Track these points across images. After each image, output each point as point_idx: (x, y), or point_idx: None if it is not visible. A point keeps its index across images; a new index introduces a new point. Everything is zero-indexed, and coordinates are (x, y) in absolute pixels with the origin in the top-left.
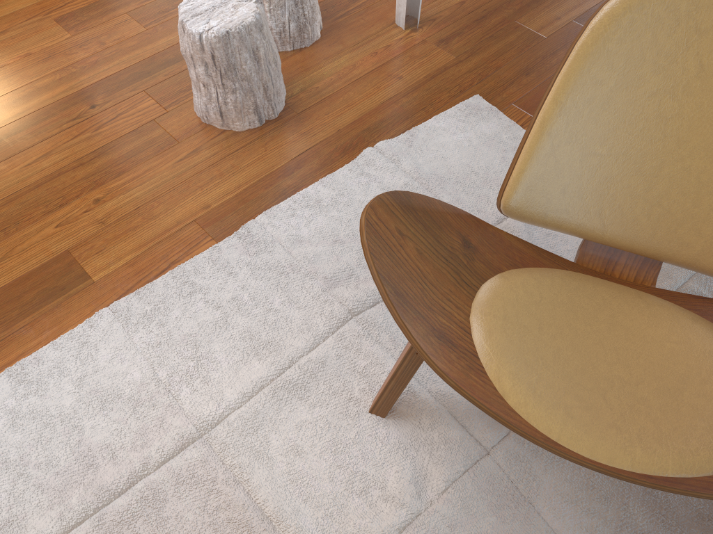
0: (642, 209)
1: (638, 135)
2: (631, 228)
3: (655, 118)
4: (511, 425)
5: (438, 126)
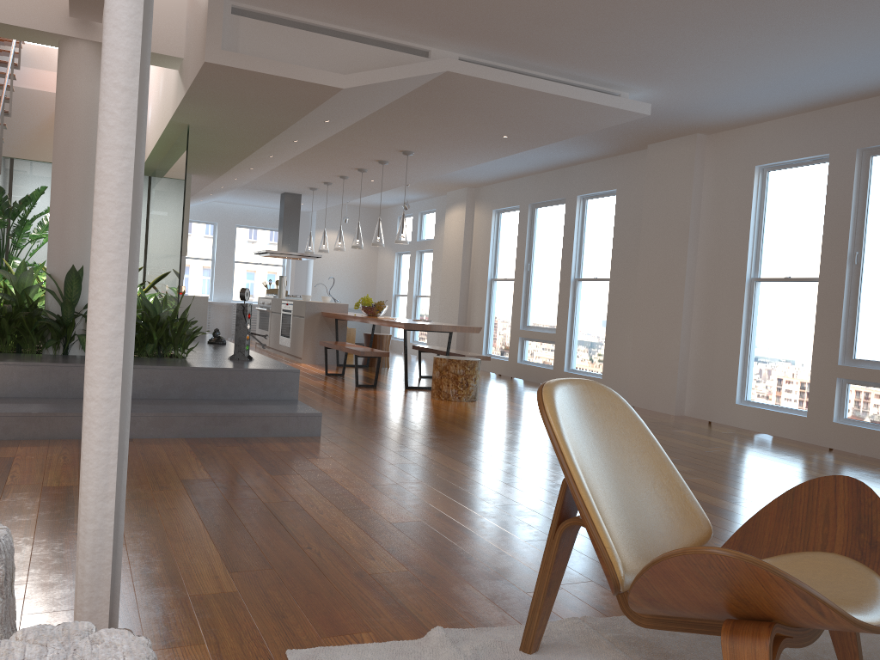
0: (637, 537)
1: (603, 486)
2: (643, 555)
3: (600, 471)
4: (879, 626)
5: None
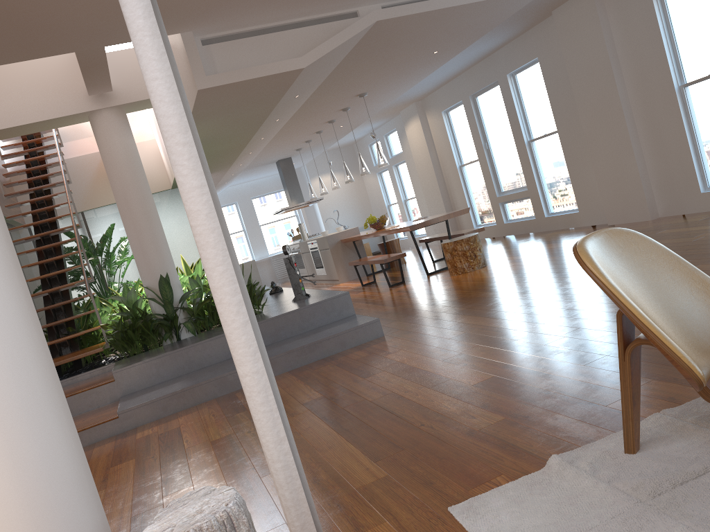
0: (695, 339)
1: (654, 308)
2: (706, 351)
3: (646, 297)
4: None
5: (485, 529)
